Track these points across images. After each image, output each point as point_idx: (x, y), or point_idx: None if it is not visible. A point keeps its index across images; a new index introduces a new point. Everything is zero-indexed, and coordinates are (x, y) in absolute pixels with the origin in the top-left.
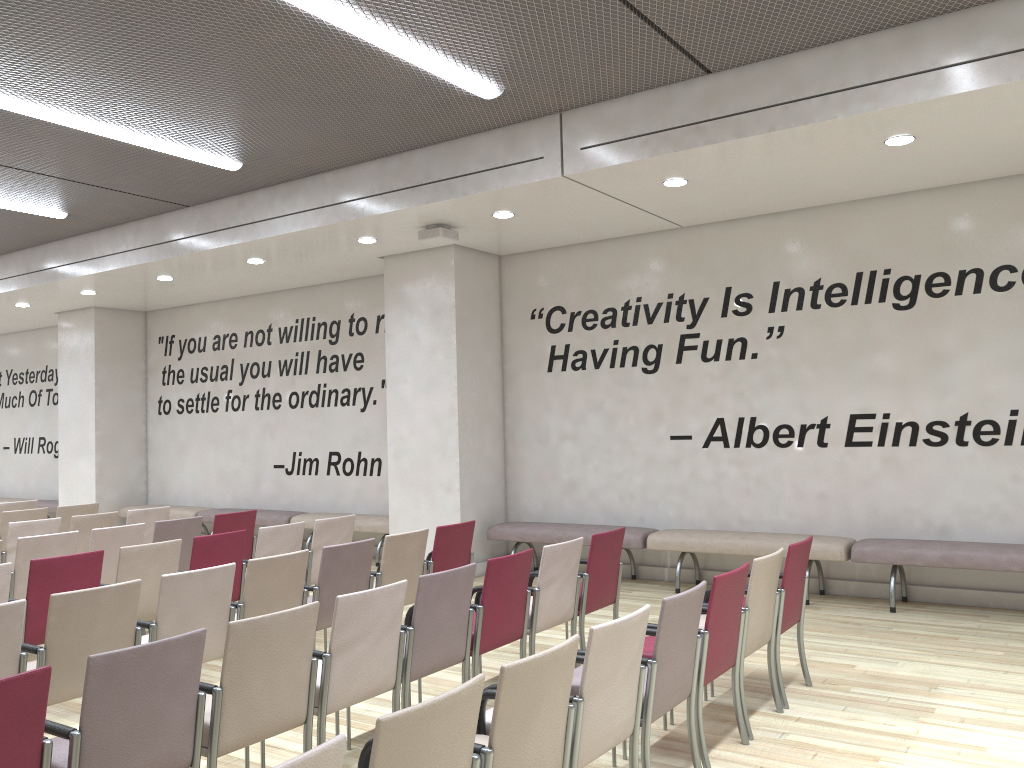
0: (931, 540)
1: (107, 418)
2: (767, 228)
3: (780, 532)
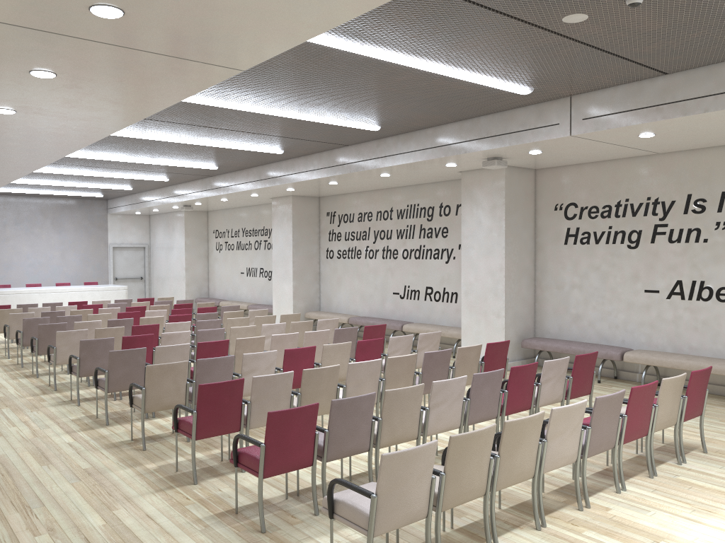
0: None
1: (298, 260)
2: (719, 155)
3: (717, 357)
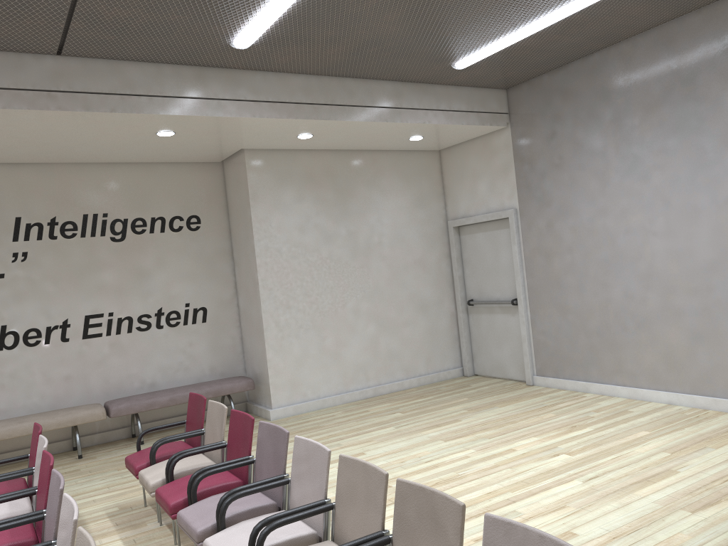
0: (154, 391)
1: None
2: (7, 174)
3: (35, 412)
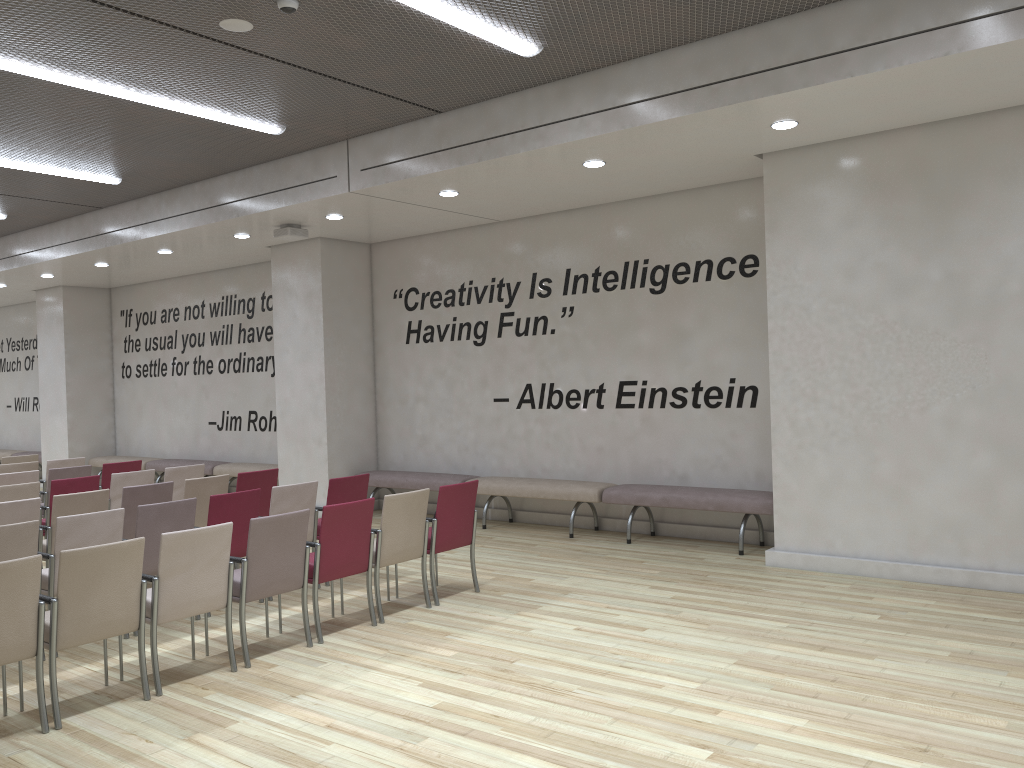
0: (665, 485)
1: (77, 381)
2: (562, 223)
3: (570, 479)
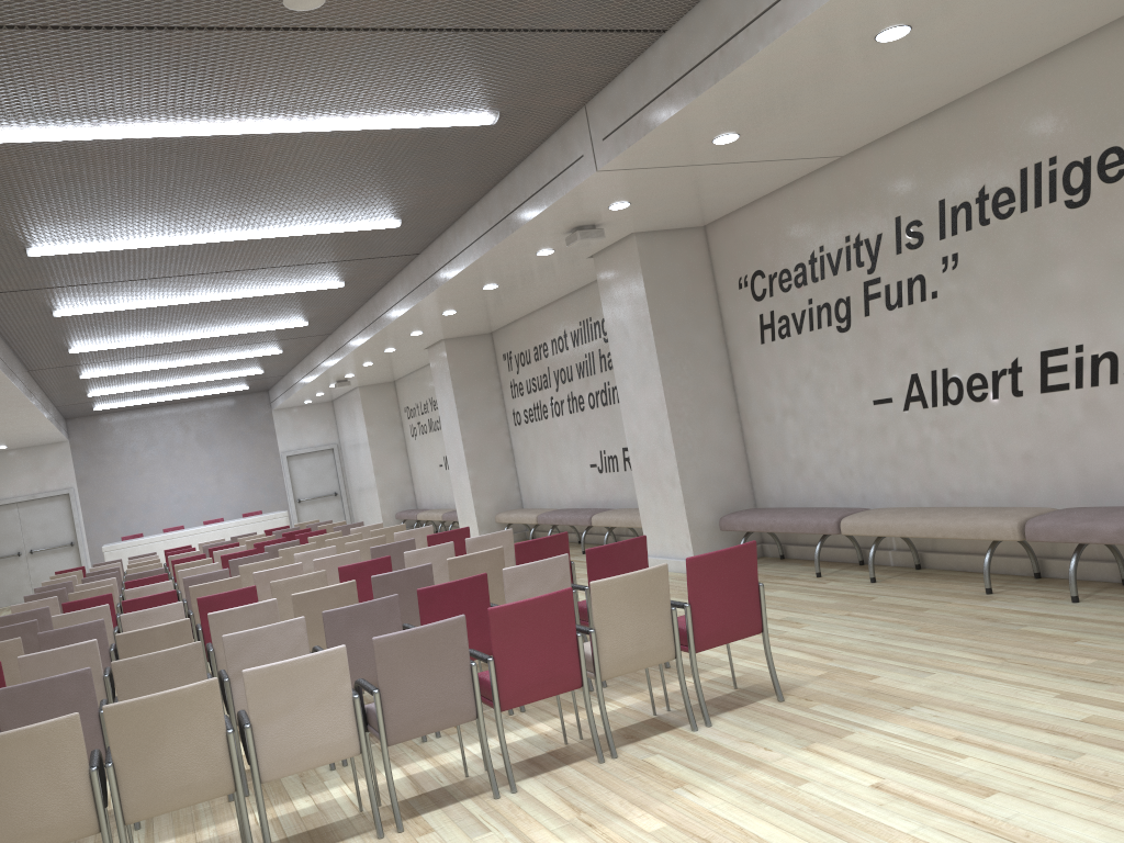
0: None
1: (472, 436)
2: (922, 136)
3: (991, 504)
